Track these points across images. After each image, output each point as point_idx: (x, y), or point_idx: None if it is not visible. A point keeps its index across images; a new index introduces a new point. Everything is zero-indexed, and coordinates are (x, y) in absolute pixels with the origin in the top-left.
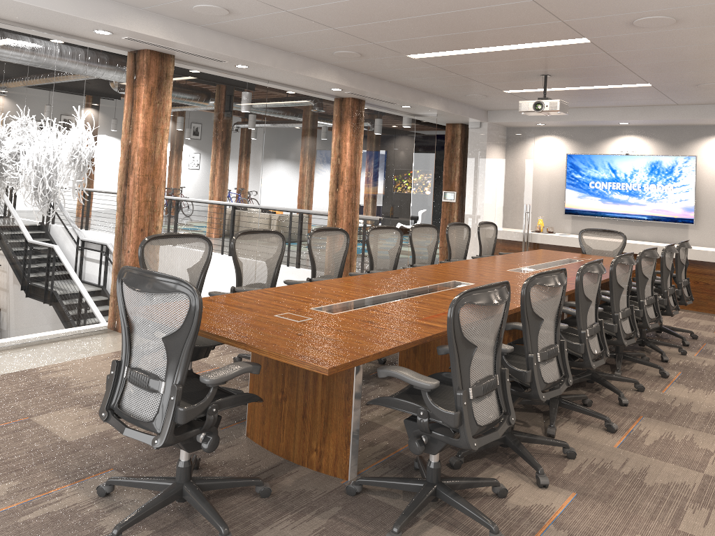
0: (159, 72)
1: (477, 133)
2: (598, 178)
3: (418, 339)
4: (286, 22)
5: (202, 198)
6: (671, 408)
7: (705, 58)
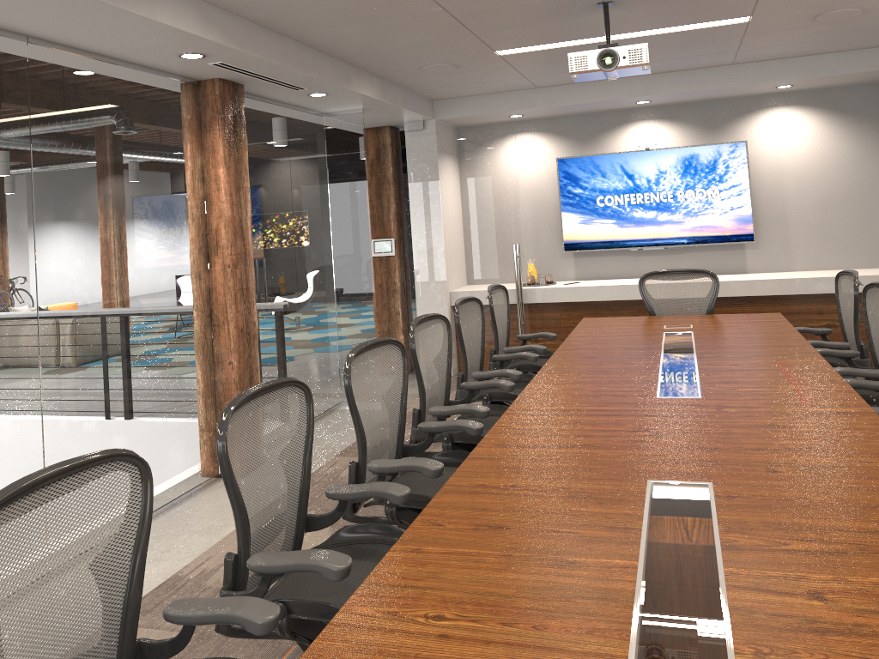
0: None
1: (421, 139)
2: (609, 190)
3: None
4: None
5: None
6: None
7: None
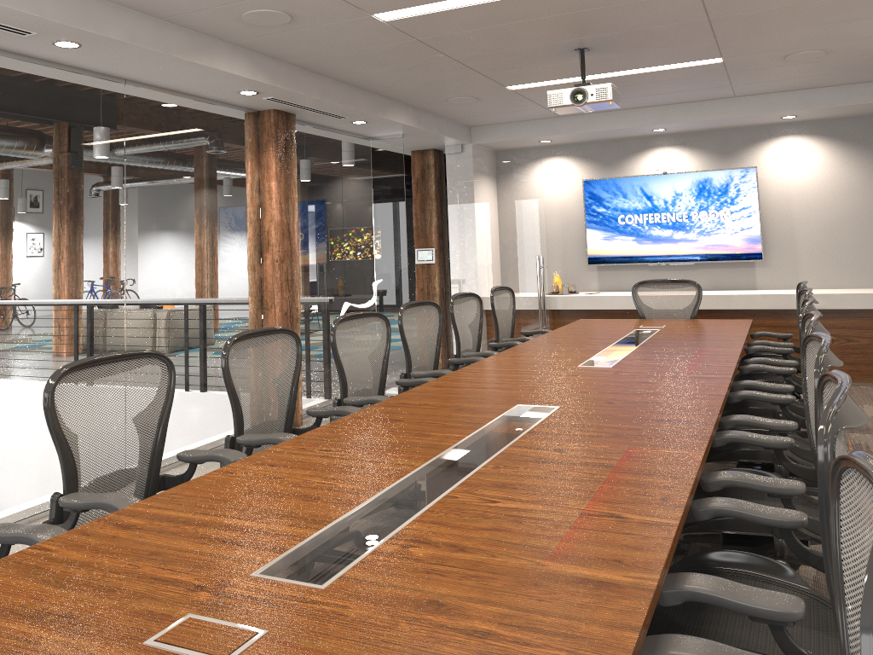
0: None
1: (459, 161)
2: (629, 209)
3: None
4: None
5: (5, 299)
6: None
7: None
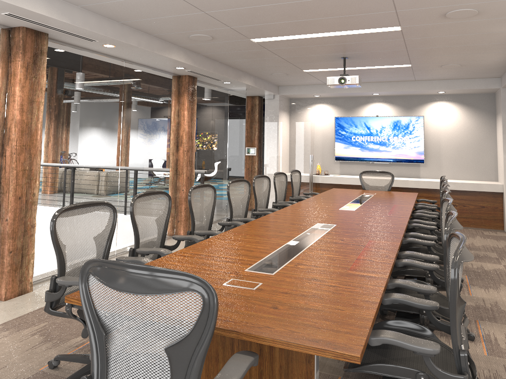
0: (34, 48)
1: (272, 103)
2: (358, 133)
3: (381, 295)
4: (165, 5)
5: (72, 164)
6: (488, 309)
7: (466, 45)
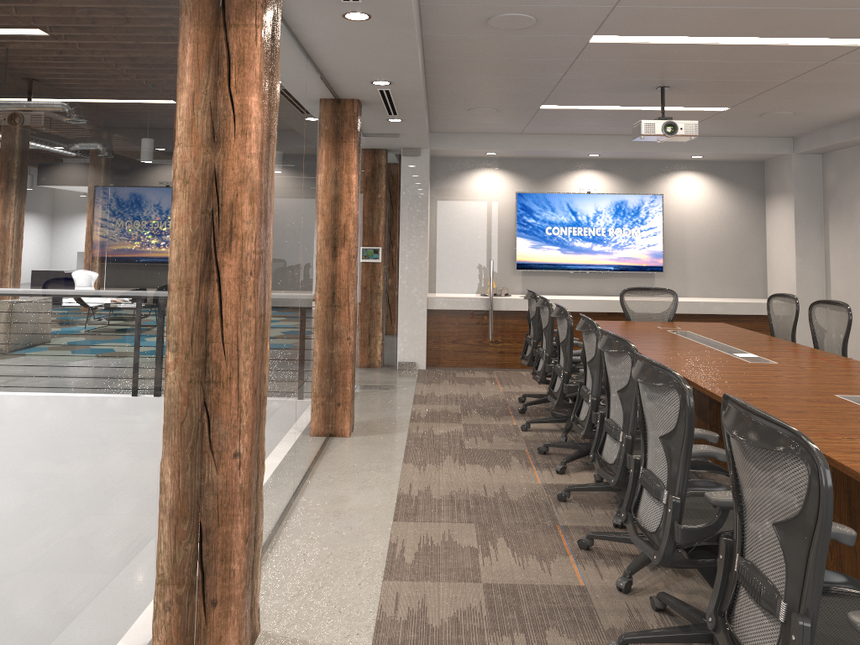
0: None
1: (416, 164)
2: (556, 222)
3: None
4: None
5: None
6: None
7: None
